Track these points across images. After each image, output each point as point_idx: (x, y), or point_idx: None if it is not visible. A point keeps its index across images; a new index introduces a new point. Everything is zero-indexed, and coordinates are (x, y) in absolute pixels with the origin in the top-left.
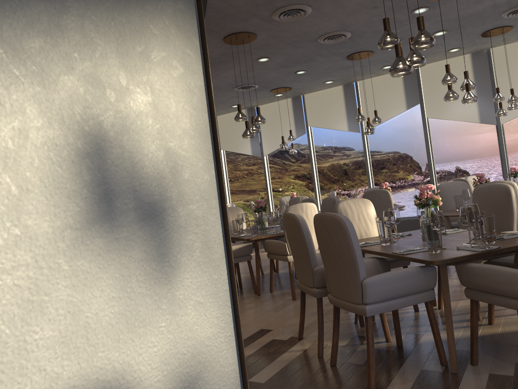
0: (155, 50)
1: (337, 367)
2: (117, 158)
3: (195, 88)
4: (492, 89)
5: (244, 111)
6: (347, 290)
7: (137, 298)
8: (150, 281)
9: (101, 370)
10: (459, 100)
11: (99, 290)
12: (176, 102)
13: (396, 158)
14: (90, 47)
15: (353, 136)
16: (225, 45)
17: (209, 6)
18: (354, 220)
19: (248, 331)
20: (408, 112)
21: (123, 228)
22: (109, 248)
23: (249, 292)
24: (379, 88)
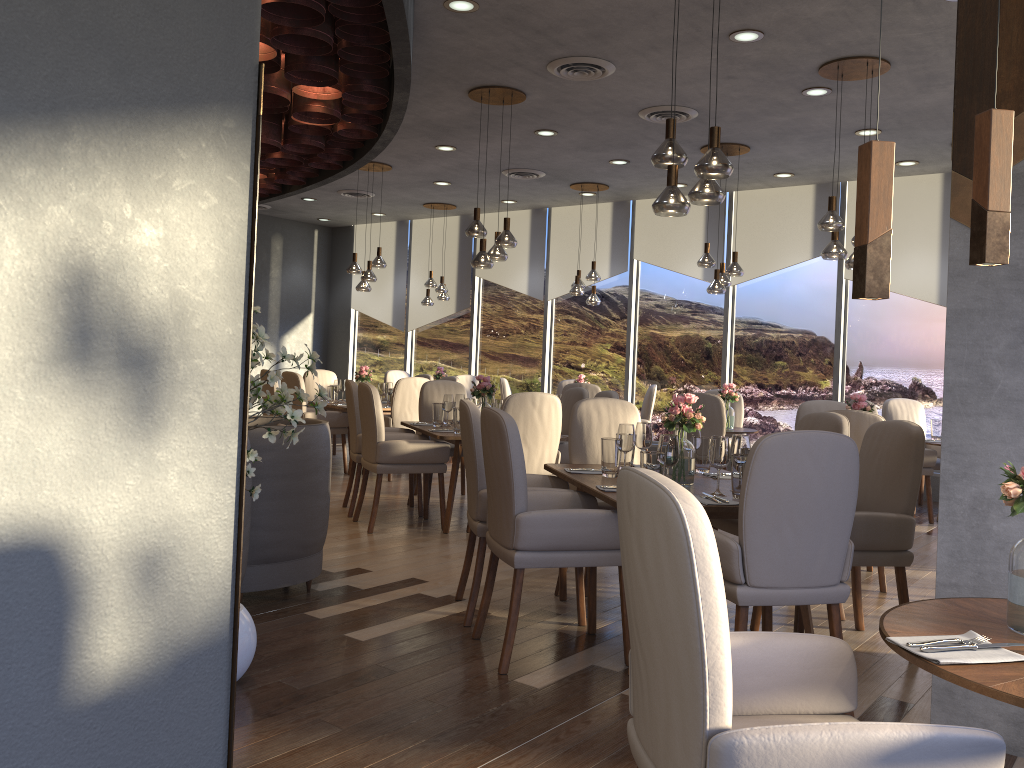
0: (179, 178)
1: (479, 641)
2: (104, 296)
3: (232, 223)
4: None
5: (526, 212)
6: (500, 526)
7: (102, 446)
8: (123, 433)
9: (45, 508)
10: (908, 256)
11: (57, 429)
12: (200, 238)
13: (779, 344)
14: (91, 175)
15: None
16: (473, 103)
17: (435, 42)
18: (601, 433)
19: (392, 576)
20: (816, 262)
21: (97, 370)
22: (76, 388)
23: (434, 525)
24: (770, 210)
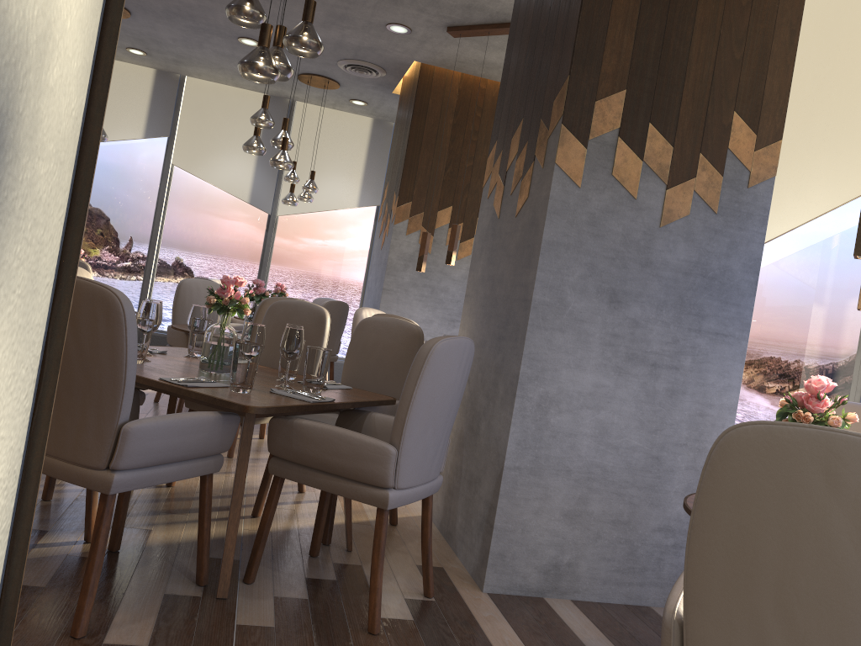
0: None
1: None
2: None
3: None
4: None
5: None
6: (78, 439)
7: None
8: None
9: None
10: (231, 157)
11: None
12: None
13: (97, 213)
14: None
15: None
16: None
17: None
18: None
19: None
20: (145, 143)
21: None
22: None
23: None
24: None
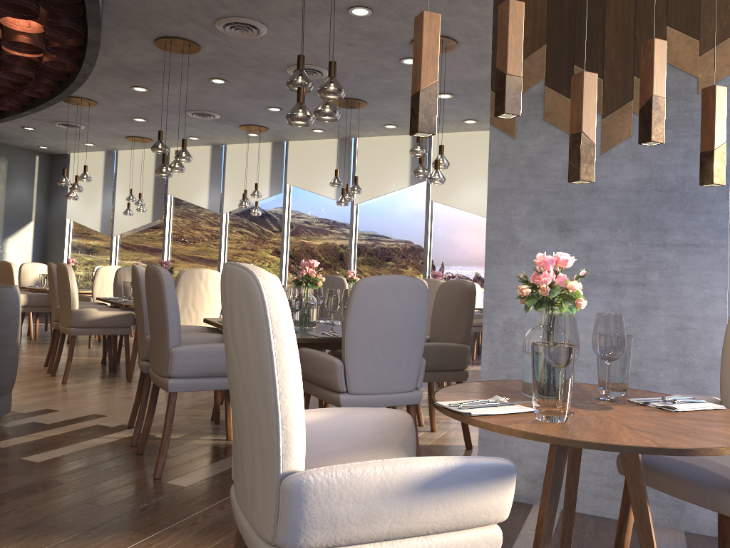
0: None
1: (142, 456)
2: None
3: None
4: None
5: (207, 147)
6: (159, 360)
7: None
8: None
9: None
10: (471, 186)
11: None
12: None
13: (387, 246)
14: None
15: (341, 207)
16: (159, 50)
17: None
18: None
19: (76, 414)
20: (412, 189)
21: None
22: None
23: (121, 377)
24: (382, 152)
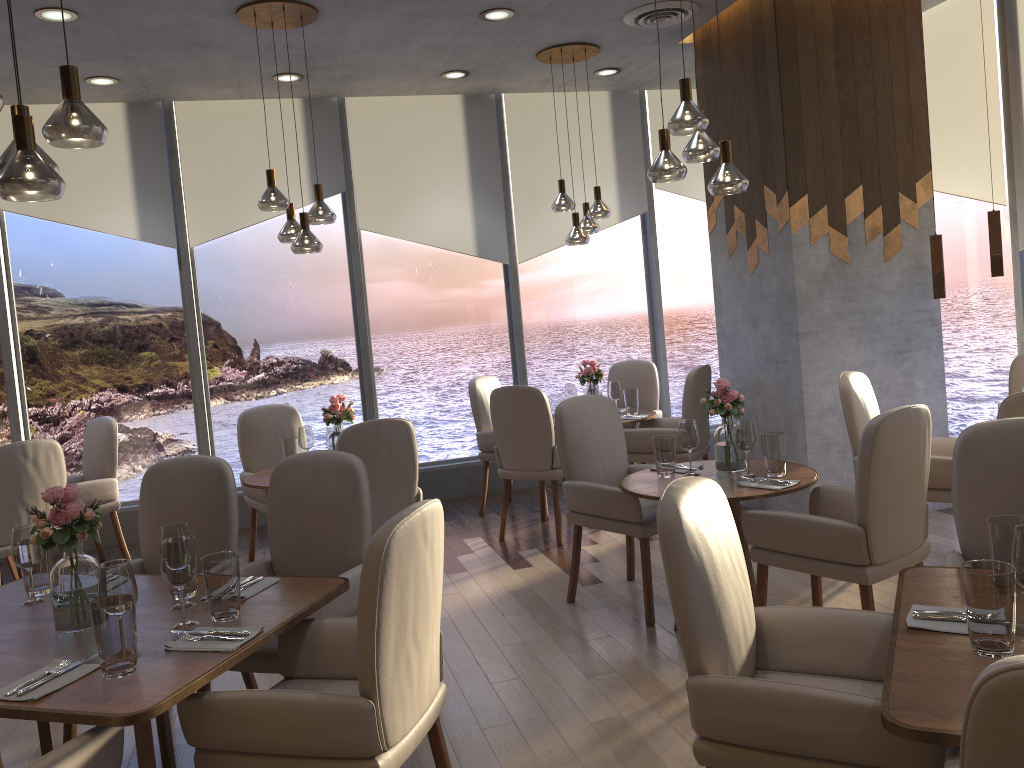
0: None
1: None
2: None
3: None
4: (504, 186)
5: None
6: None
7: None
8: None
9: None
10: (436, 198)
11: None
12: None
13: (275, 326)
14: None
15: (151, 256)
16: None
17: None
18: (726, 568)
19: None
20: None
21: None
22: None
23: None
24: (239, 133)
